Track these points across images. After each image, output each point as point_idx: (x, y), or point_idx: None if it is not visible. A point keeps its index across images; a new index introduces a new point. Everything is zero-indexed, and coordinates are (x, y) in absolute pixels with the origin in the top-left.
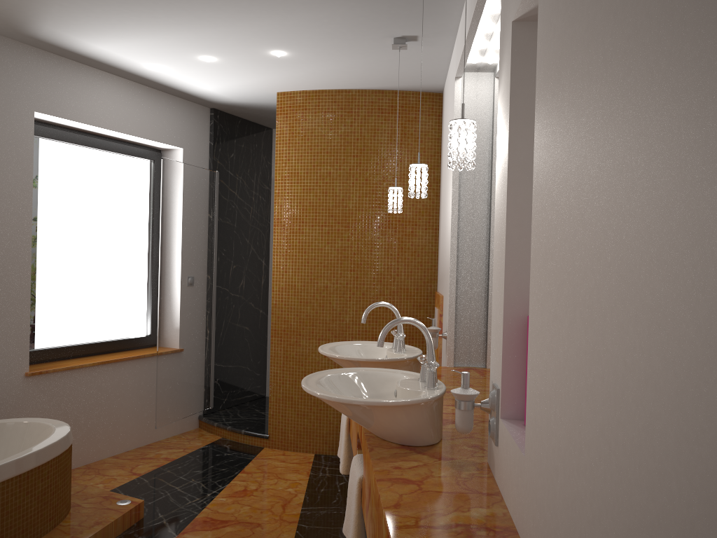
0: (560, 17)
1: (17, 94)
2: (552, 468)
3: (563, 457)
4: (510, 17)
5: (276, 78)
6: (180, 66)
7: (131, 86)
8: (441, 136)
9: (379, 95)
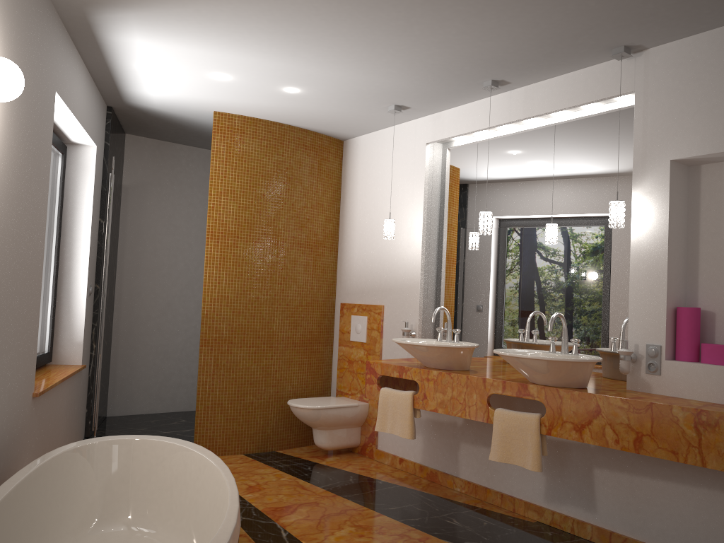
0: None
1: (52, 70)
2: None
3: None
4: (666, 156)
5: (242, 102)
6: (178, 73)
7: (86, 74)
8: (341, 175)
9: (304, 133)
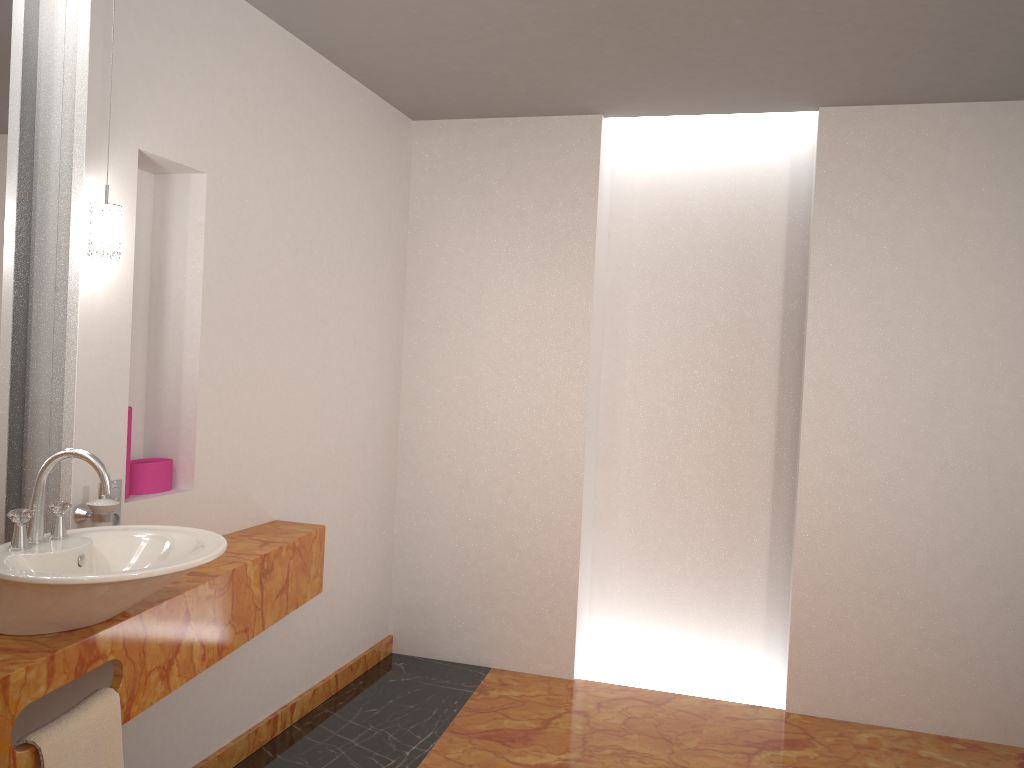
0: (238, 241)
1: None
2: (236, 466)
3: (247, 454)
4: (134, 139)
5: None
6: None
7: None
8: None
9: None
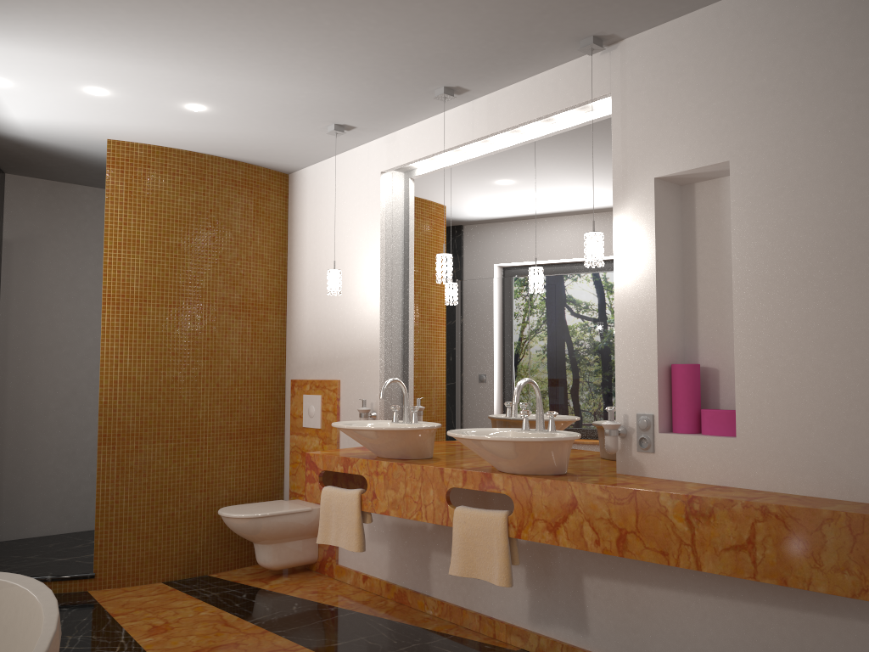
0: (782, 202)
1: None
2: (801, 427)
3: (820, 416)
4: (649, 174)
5: (139, 126)
6: (38, 88)
7: None
8: (288, 218)
9: (233, 166)
